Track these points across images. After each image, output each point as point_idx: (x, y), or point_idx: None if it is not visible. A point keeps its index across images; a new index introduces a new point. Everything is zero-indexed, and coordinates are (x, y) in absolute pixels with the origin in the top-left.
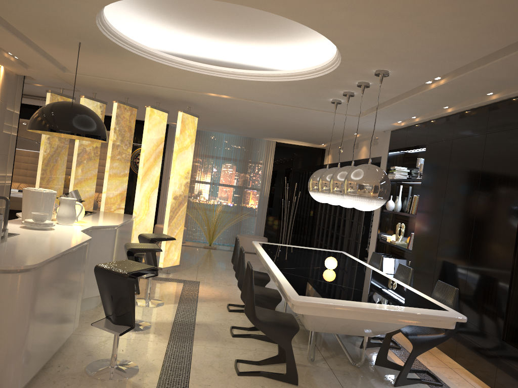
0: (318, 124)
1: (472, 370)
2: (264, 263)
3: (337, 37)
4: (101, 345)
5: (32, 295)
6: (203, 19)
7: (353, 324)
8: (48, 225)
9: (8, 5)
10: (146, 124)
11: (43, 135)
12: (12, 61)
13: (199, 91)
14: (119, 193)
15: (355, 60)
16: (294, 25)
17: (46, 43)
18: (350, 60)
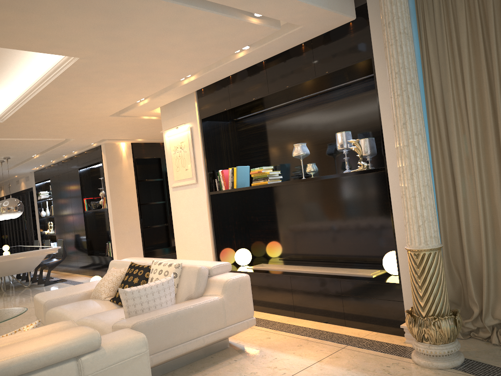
0: None
1: (84, 273)
2: None
3: None
4: None
5: None
6: None
7: (19, 265)
8: None
9: None
10: None
11: None
12: None
13: None
14: None
15: None
16: None
17: None
18: None
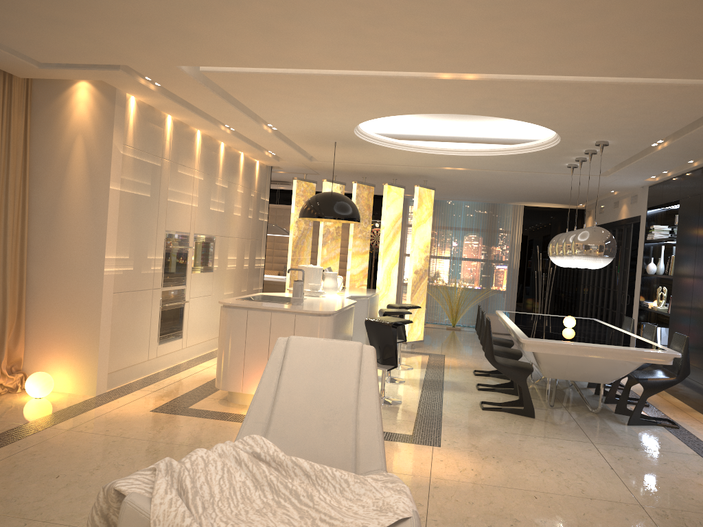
0: (564, 185)
1: None
2: (505, 326)
3: (549, 125)
4: None
5: (332, 333)
6: None
7: (584, 367)
8: (321, 293)
9: (290, 126)
10: (384, 201)
11: (291, 219)
12: (269, 157)
13: (435, 166)
14: (361, 270)
15: (573, 136)
16: None
17: (307, 144)
18: (569, 137)
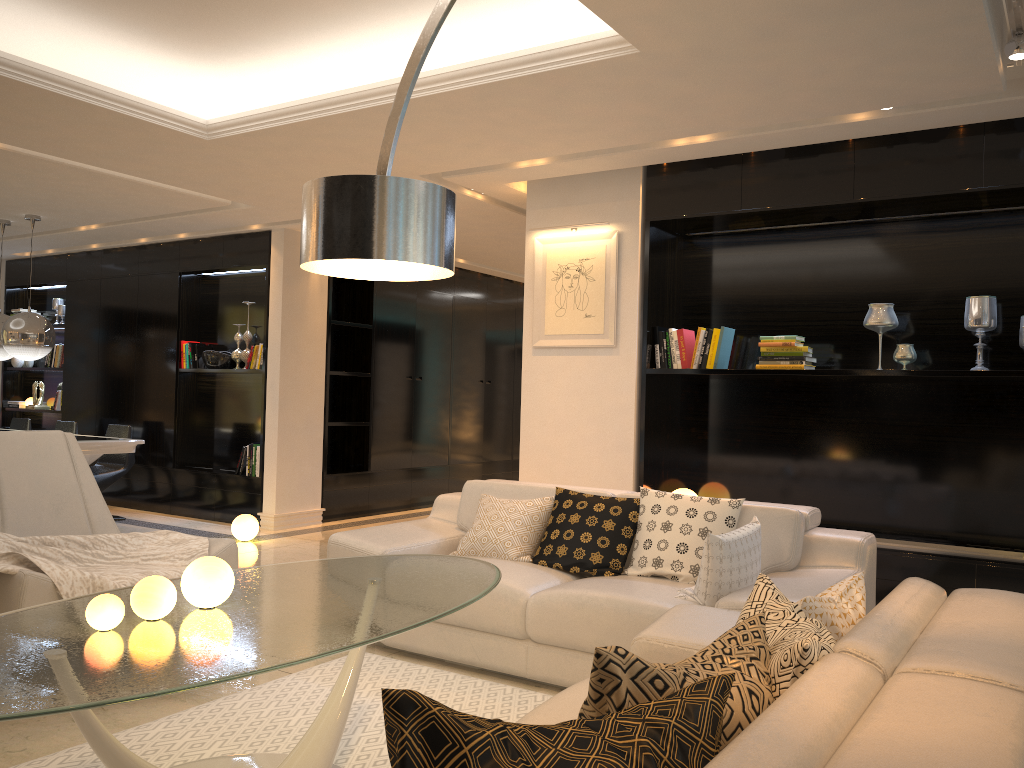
0: None
1: (149, 507)
2: None
3: (1, 193)
4: None
5: None
6: None
7: None
8: None
9: None
10: None
11: None
12: None
13: None
14: None
15: (8, 206)
16: None
17: None
18: (2, 206)
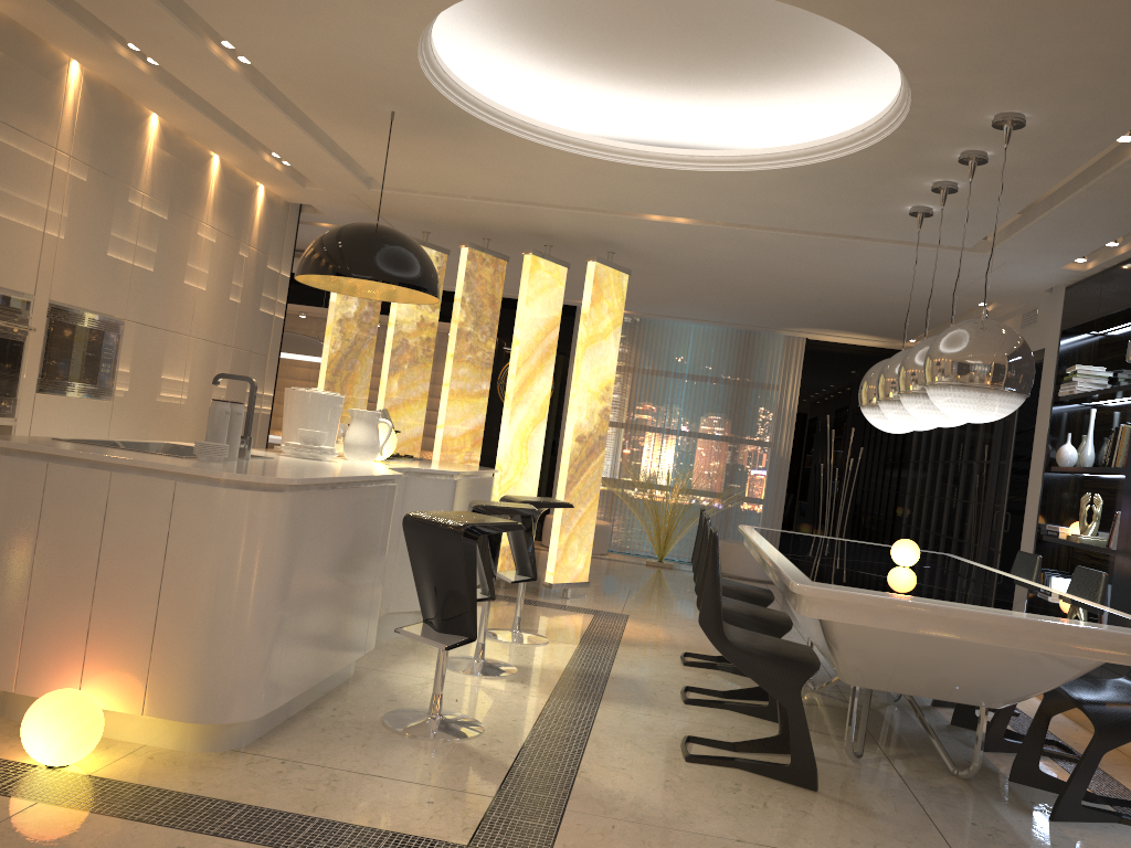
0: (892, 281)
1: None
2: (757, 557)
3: (892, 37)
4: (417, 689)
5: (285, 540)
6: (626, 49)
7: (947, 666)
8: (326, 451)
9: (267, 42)
10: (523, 288)
11: (330, 316)
12: (278, 172)
13: (627, 210)
14: (469, 430)
15: (943, 93)
16: (812, 39)
17: (335, 121)
18: (932, 95)
